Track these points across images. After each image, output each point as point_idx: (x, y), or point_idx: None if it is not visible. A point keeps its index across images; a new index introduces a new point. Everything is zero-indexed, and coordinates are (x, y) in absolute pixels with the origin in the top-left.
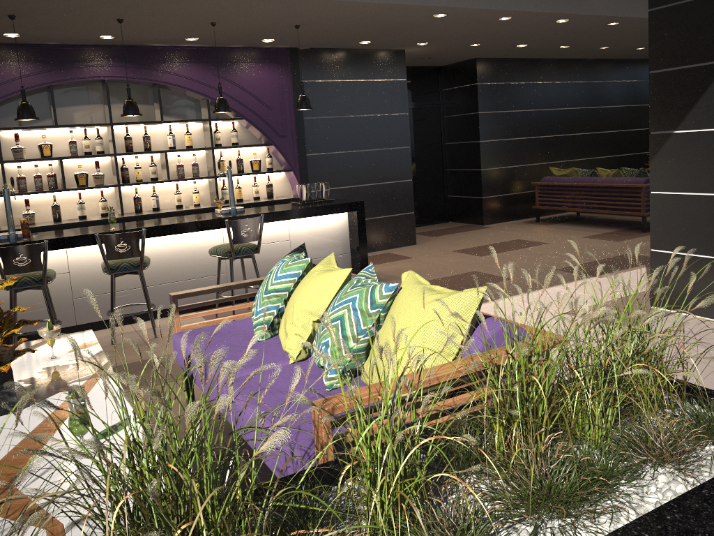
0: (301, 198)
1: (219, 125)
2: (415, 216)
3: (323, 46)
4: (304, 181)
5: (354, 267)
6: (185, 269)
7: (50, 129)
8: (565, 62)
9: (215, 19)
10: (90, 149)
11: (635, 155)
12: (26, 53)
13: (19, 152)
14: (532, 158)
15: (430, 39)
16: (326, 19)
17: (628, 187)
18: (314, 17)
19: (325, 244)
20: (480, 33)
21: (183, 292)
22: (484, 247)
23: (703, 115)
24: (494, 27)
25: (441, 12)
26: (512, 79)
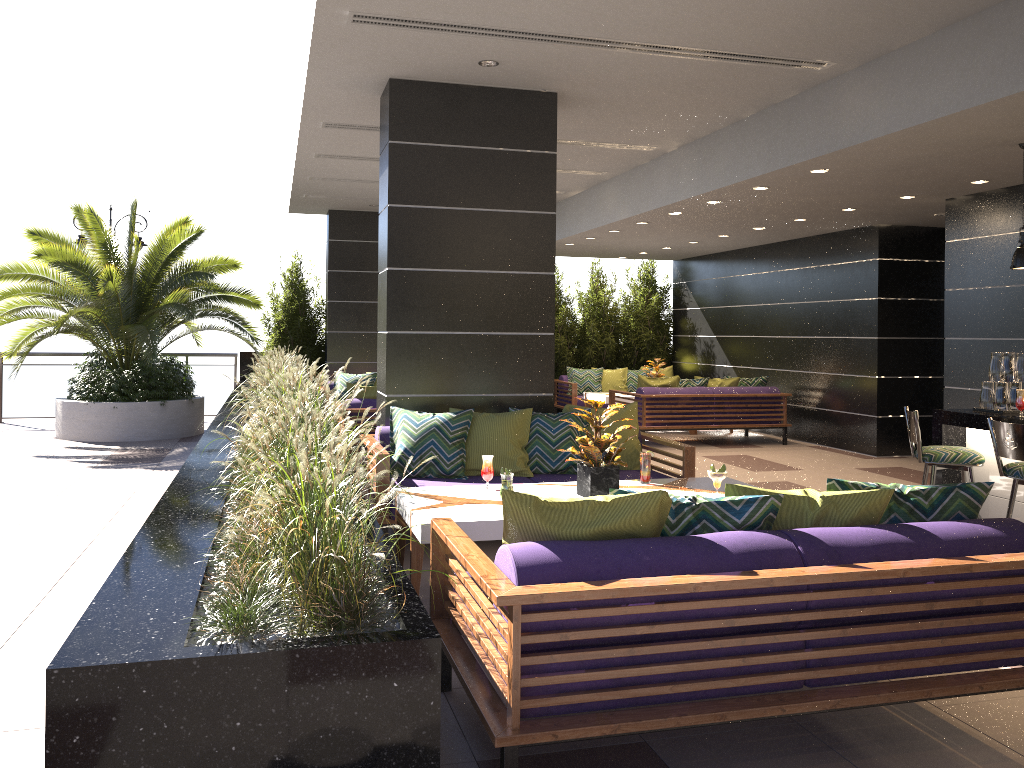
0: None
1: None
2: None
3: None
4: None
5: None
6: None
7: None
8: None
9: None
10: None
11: None
12: None
13: None
14: None
15: None
16: None
17: None
18: None
19: None
20: None
21: None
22: None
23: None
24: None
25: None
26: None
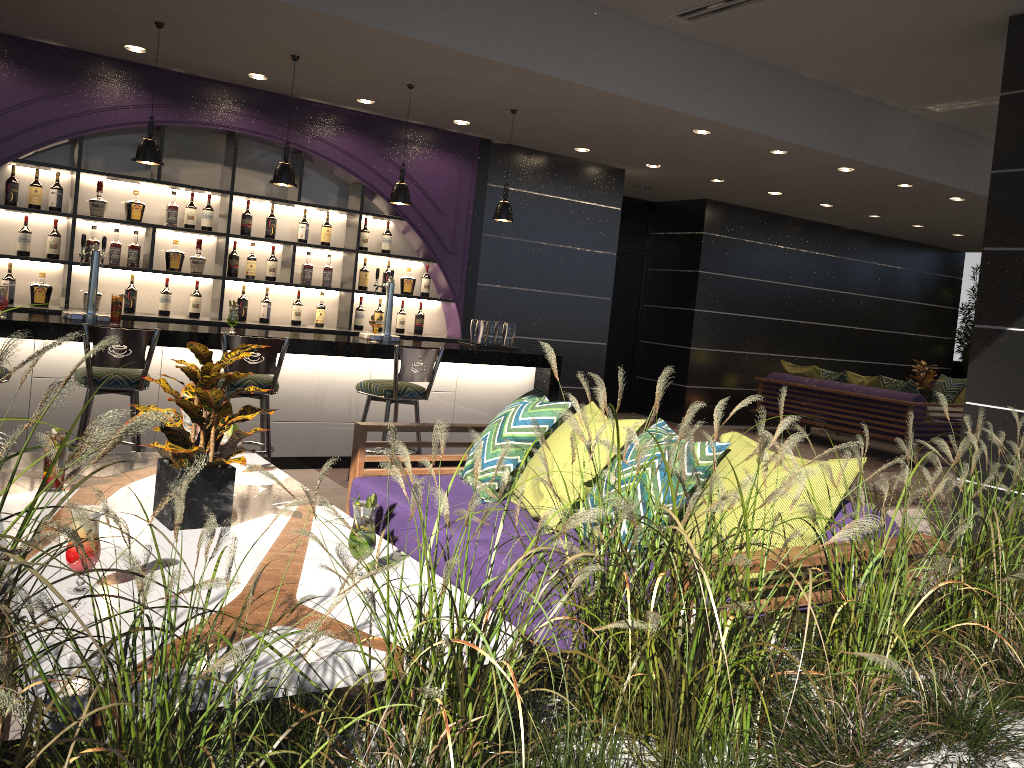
0: (476, 338)
1: (369, 222)
2: None
3: (525, 144)
4: (467, 319)
5: None
6: (312, 406)
7: (145, 184)
8: (816, 226)
9: (417, 81)
10: (194, 221)
11: (887, 365)
12: (140, 76)
13: (100, 207)
14: (757, 344)
15: (667, 161)
16: (556, 109)
17: (890, 402)
18: (543, 103)
19: (499, 407)
20: (734, 165)
21: (374, 423)
22: None
23: None
24: (756, 161)
25: (704, 128)
26: (747, 235)
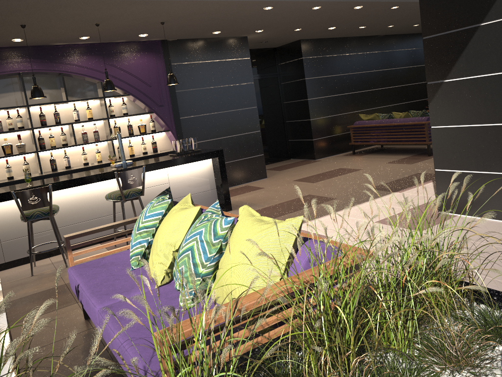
0: (176, 151)
1: (113, 100)
2: (266, 156)
3: (186, 37)
4: (180, 138)
5: (220, 199)
6: (89, 212)
7: None
8: (364, 38)
9: (98, 21)
10: (12, 125)
11: (419, 101)
12: None
13: None
14: (346, 108)
15: (264, 27)
16: (183, 16)
17: (415, 124)
18: (173, 15)
19: (196, 184)
20: (300, 20)
21: (74, 233)
22: (316, 176)
23: (464, 67)
24: (309, 15)
25: (268, 6)
26: (327, 53)
